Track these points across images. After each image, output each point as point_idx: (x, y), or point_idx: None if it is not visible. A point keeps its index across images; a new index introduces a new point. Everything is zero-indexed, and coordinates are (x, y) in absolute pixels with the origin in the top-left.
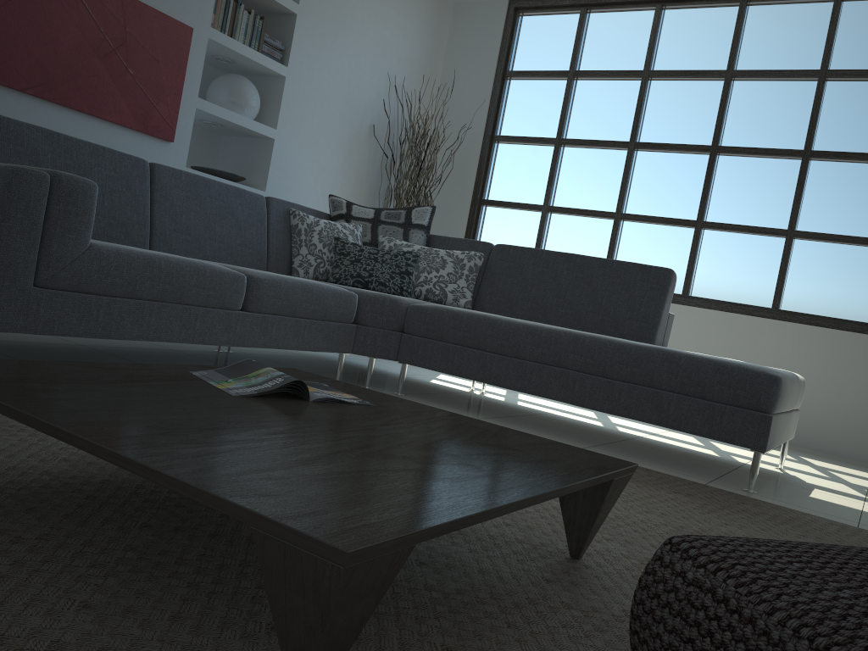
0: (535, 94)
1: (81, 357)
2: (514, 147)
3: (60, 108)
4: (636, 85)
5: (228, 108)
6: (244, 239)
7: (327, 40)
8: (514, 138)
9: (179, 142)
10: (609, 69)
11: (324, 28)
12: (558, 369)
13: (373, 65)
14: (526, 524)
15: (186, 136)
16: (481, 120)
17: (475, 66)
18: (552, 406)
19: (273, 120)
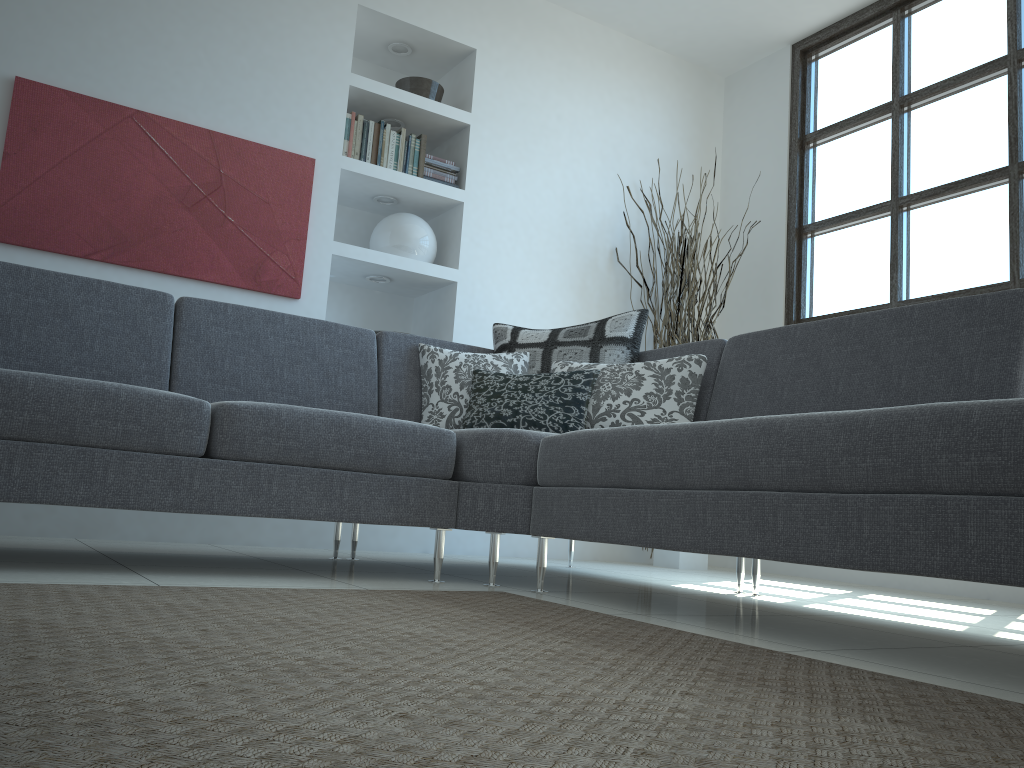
0: (850, 152)
1: (38, 556)
2: (834, 233)
3: (141, 272)
4: (1002, 80)
5: (389, 253)
6: (335, 388)
7: (522, 149)
8: (830, 221)
9: (311, 299)
10: (953, 76)
11: (514, 136)
12: (745, 492)
13: (602, 172)
14: (9, 757)
15: (320, 289)
16: (780, 211)
17: (761, 144)
18: (889, 609)
19: (455, 259)
